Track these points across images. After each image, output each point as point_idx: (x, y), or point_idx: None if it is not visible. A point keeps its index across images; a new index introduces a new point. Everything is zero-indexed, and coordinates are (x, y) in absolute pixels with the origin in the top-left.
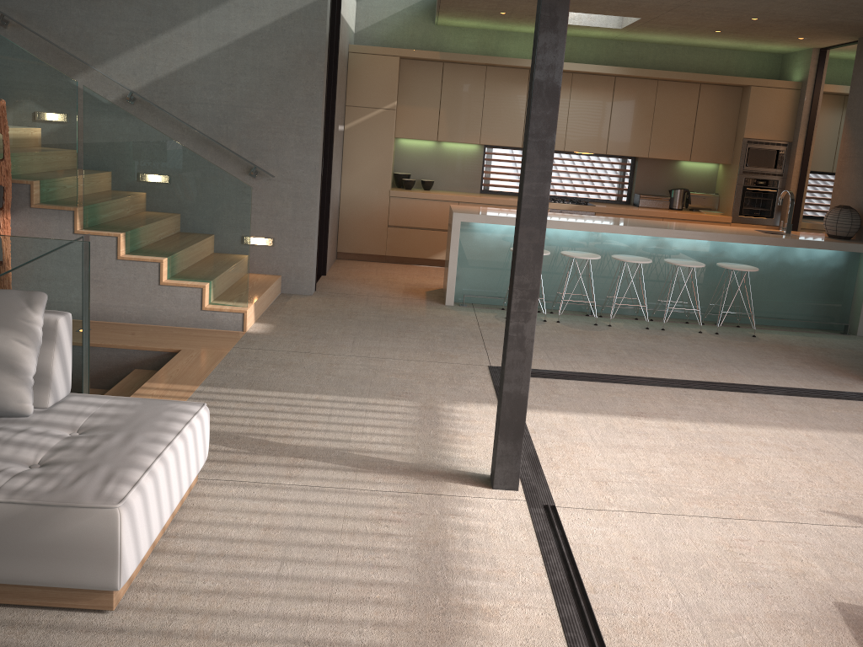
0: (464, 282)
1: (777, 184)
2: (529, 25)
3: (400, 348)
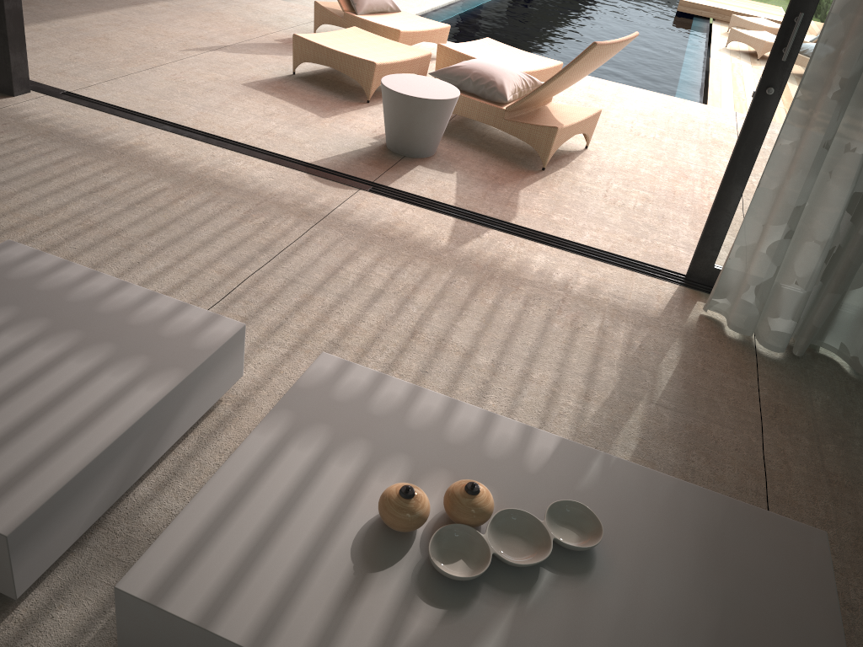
0: None
1: None
2: None
3: None
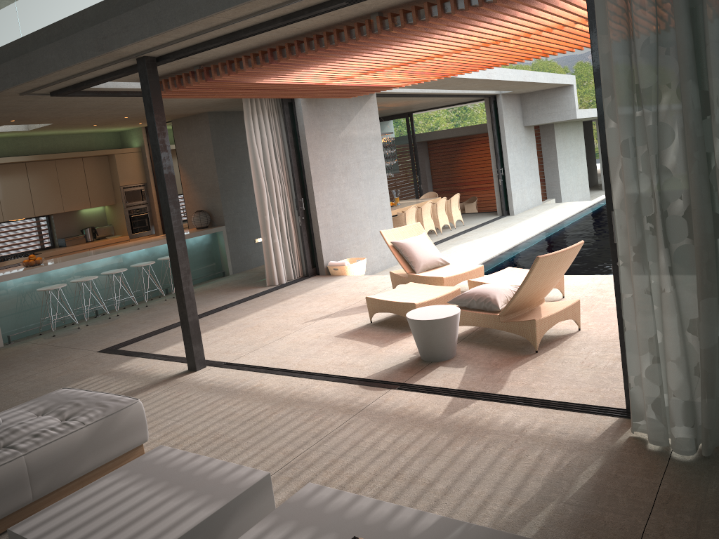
0: (3, 328)
1: (147, 209)
2: None
3: (28, 369)
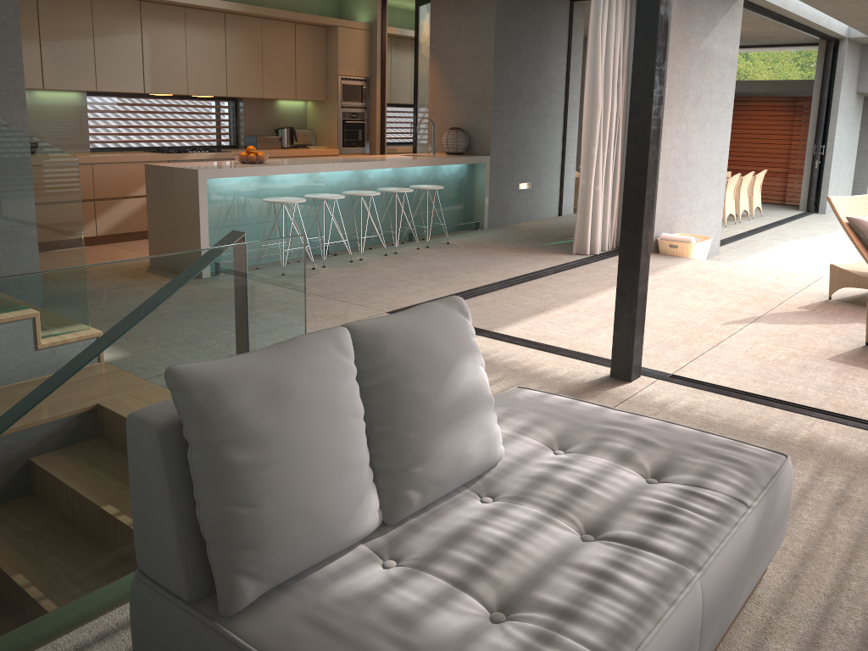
0: None
1: (364, 116)
2: None
3: None
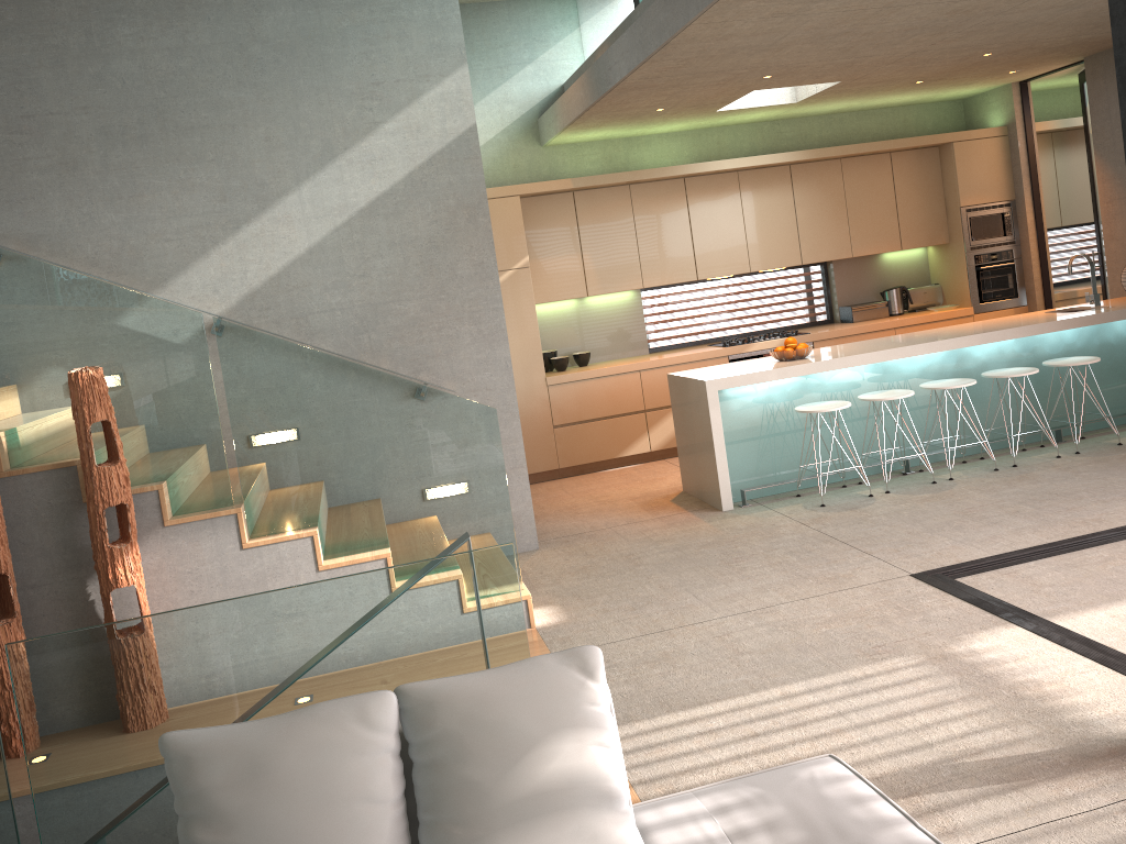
0: (734, 473)
1: (1012, 255)
2: (676, 121)
3: (766, 585)
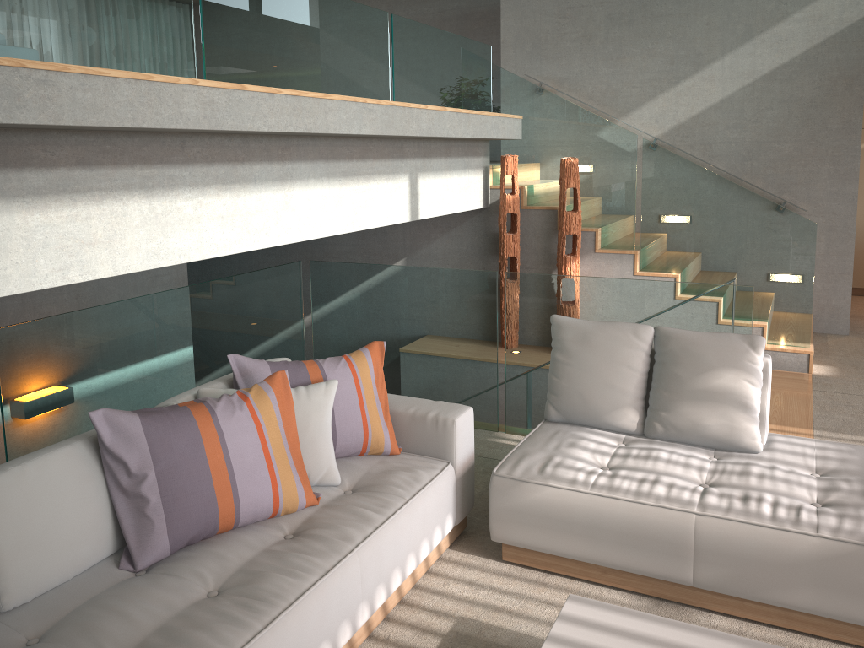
0: None
1: None
2: None
3: None
